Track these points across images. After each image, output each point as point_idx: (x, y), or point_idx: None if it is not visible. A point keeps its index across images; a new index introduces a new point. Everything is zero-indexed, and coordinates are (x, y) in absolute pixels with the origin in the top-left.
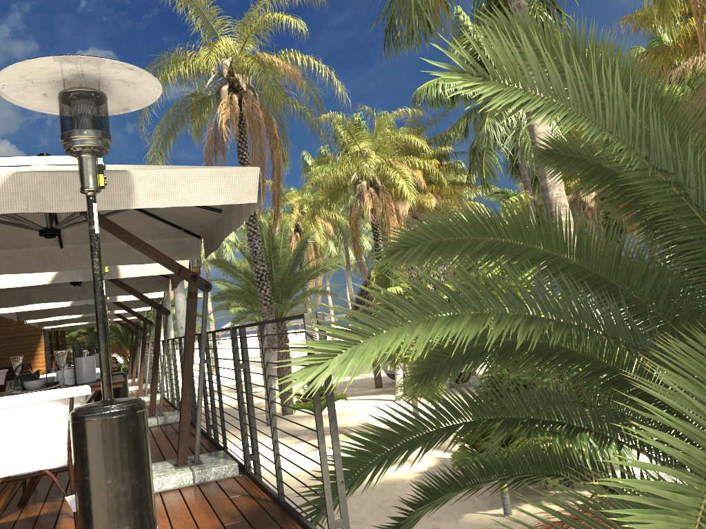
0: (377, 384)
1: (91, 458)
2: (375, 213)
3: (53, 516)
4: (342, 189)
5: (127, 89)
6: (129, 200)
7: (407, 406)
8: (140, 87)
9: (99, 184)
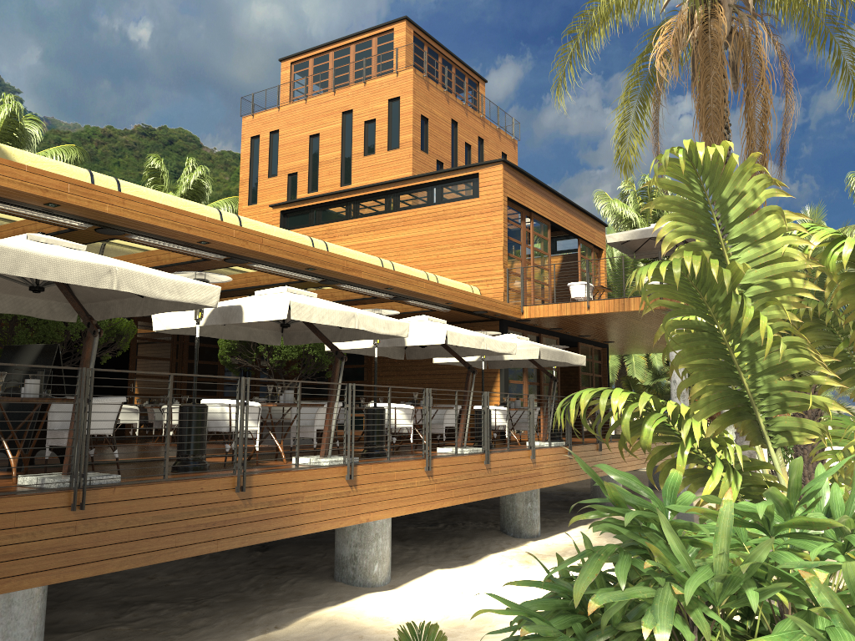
0: None
1: None
2: None
3: None
4: None
5: None
6: None
7: None
8: None
9: None
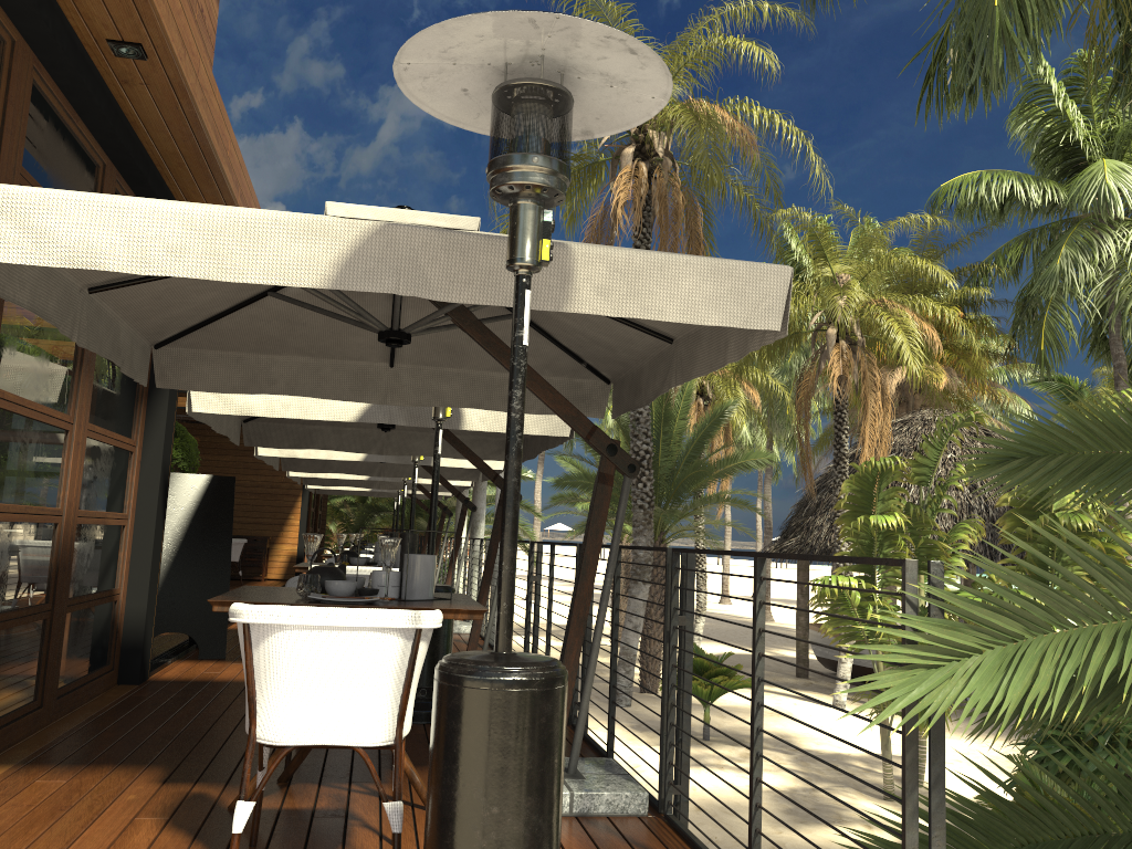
0: (799, 671)
1: (469, 759)
2: (843, 385)
3: (338, 817)
4: (791, 336)
5: (604, 94)
6: (563, 296)
7: (853, 720)
8: (631, 92)
9: (540, 258)
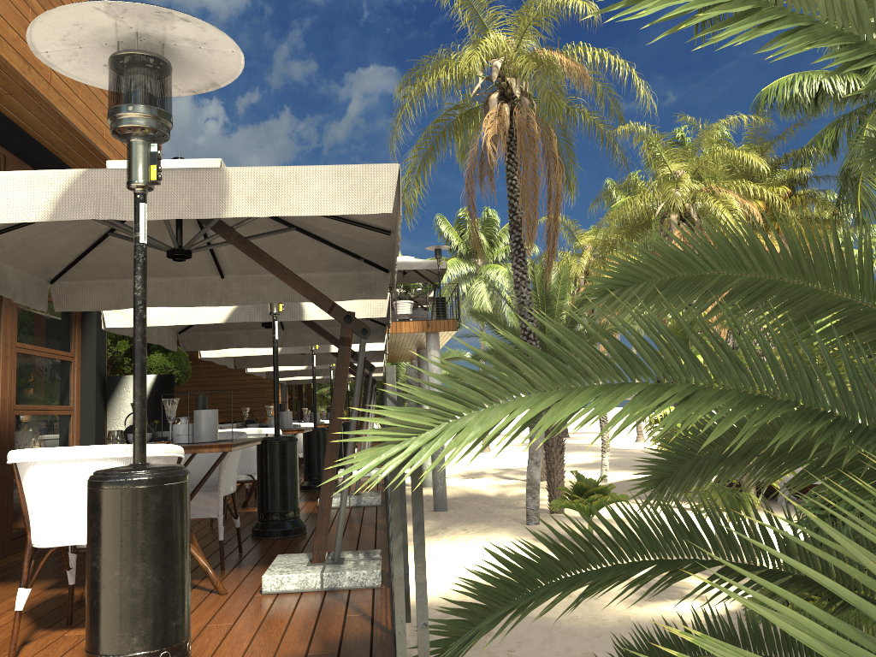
0: None
1: (99, 538)
2: None
3: None
4: (644, 225)
5: (202, 54)
6: (222, 206)
7: None
8: (216, 50)
9: (150, 179)
